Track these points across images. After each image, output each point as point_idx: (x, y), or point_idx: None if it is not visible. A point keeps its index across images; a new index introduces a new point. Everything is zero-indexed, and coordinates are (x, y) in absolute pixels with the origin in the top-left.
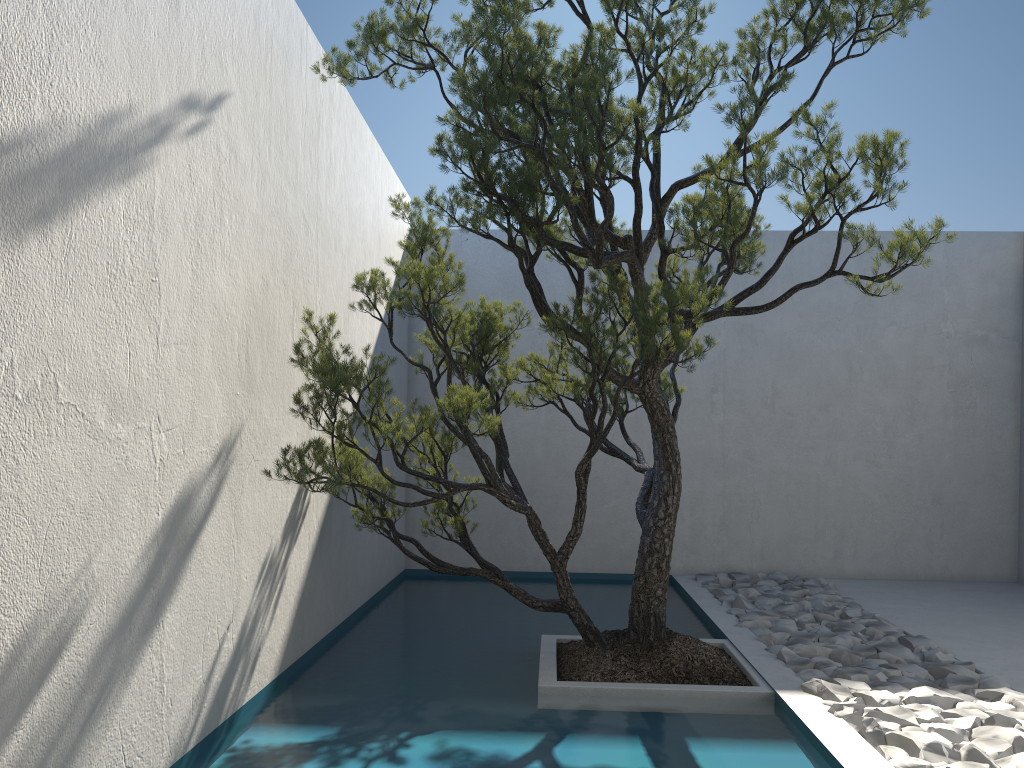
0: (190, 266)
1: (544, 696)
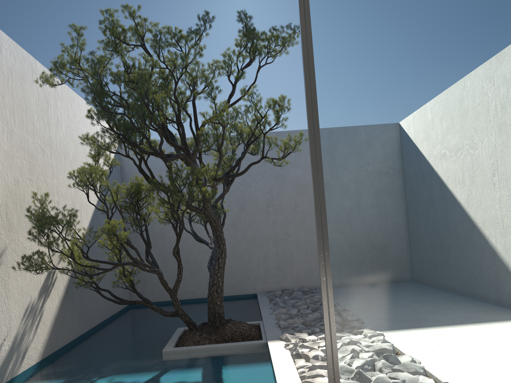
0: None
1: (165, 355)
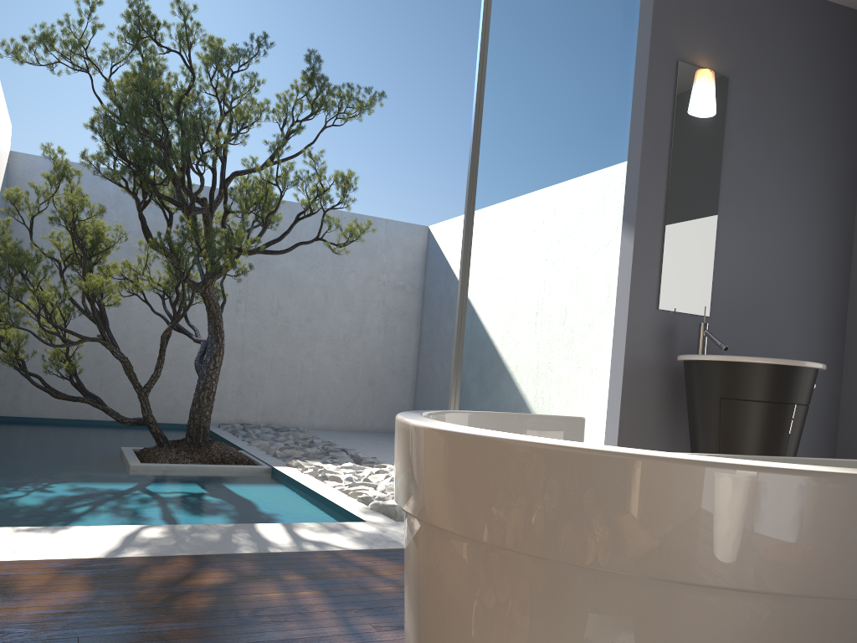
0: None
1: (134, 470)
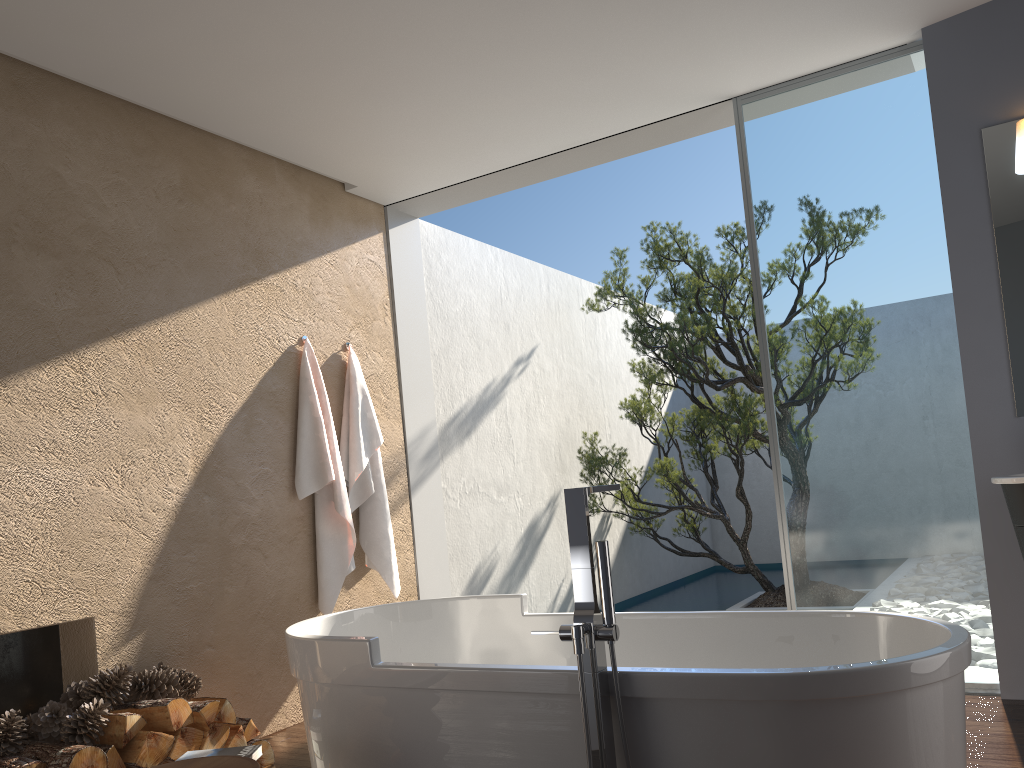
0: (525, 427)
1: None
